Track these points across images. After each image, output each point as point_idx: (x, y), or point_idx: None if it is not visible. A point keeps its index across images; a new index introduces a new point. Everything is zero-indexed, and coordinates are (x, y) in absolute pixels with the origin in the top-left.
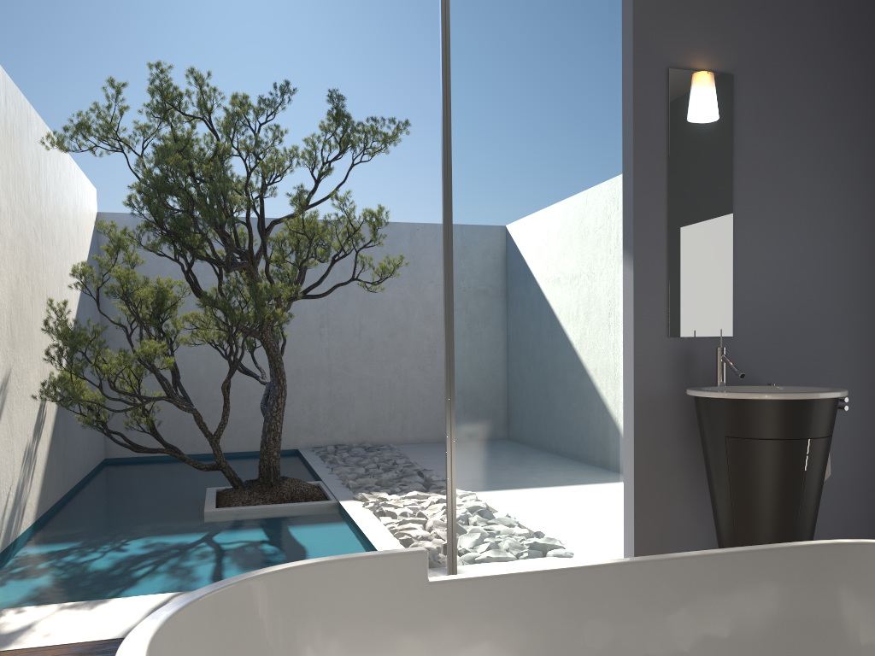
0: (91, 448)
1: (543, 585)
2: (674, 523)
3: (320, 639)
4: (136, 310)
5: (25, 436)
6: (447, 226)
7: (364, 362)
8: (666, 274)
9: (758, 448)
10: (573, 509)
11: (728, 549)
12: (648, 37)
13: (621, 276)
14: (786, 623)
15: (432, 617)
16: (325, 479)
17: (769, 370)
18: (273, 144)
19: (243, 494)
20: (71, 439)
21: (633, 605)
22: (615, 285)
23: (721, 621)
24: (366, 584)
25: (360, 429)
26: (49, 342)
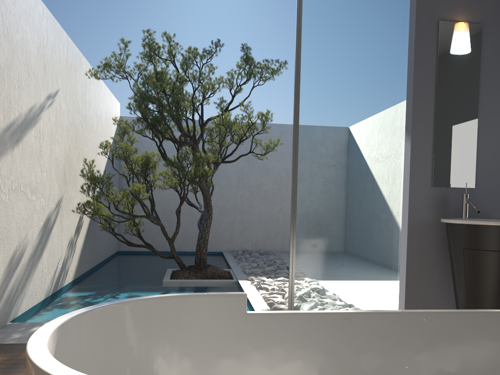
0: (109, 244)
1: (319, 321)
2: (431, 302)
3: (178, 340)
4: (131, 167)
5: (69, 233)
6: (296, 116)
7: (262, 204)
8: (432, 148)
9: (484, 256)
10: (367, 289)
11: (444, 310)
12: (426, 1)
13: (403, 148)
14: (482, 360)
15: (247, 334)
16: (233, 268)
17: (499, 210)
18: (208, 75)
19: (185, 273)
20: (97, 238)
21: (377, 339)
22: (399, 154)
23: (436, 355)
24: (207, 311)
25: (257, 242)
26: (87, 184)
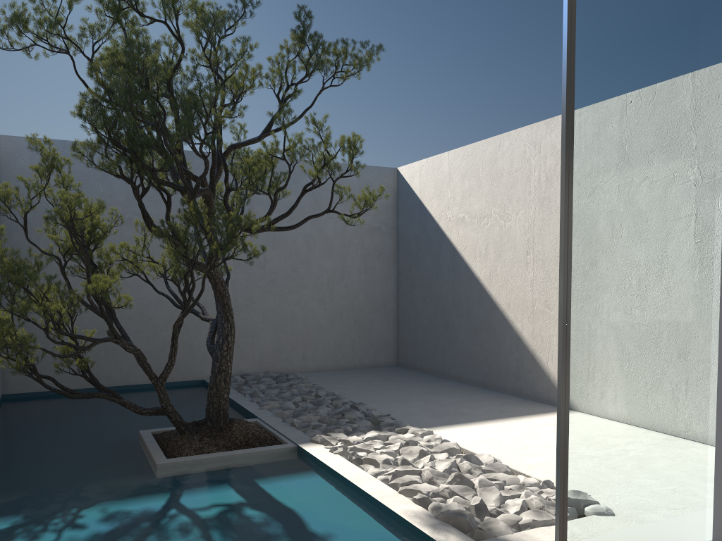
0: None
1: None
2: None
3: None
4: (81, 239)
5: None
6: (568, 145)
7: (268, 294)
8: None
9: None
10: (671, 475)
11: None
12: None
13: (719, 212)
14: None
15: None
16: (260, 416)
17: None
18: (244, 58)
19: (194, 441)
20: None
21: None
22: (714, 223)
23: None
24: None
25: (263, 358)
26: None
